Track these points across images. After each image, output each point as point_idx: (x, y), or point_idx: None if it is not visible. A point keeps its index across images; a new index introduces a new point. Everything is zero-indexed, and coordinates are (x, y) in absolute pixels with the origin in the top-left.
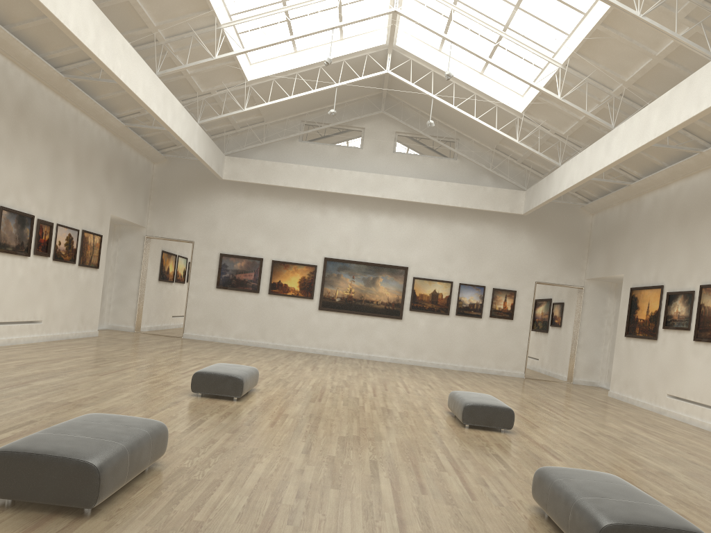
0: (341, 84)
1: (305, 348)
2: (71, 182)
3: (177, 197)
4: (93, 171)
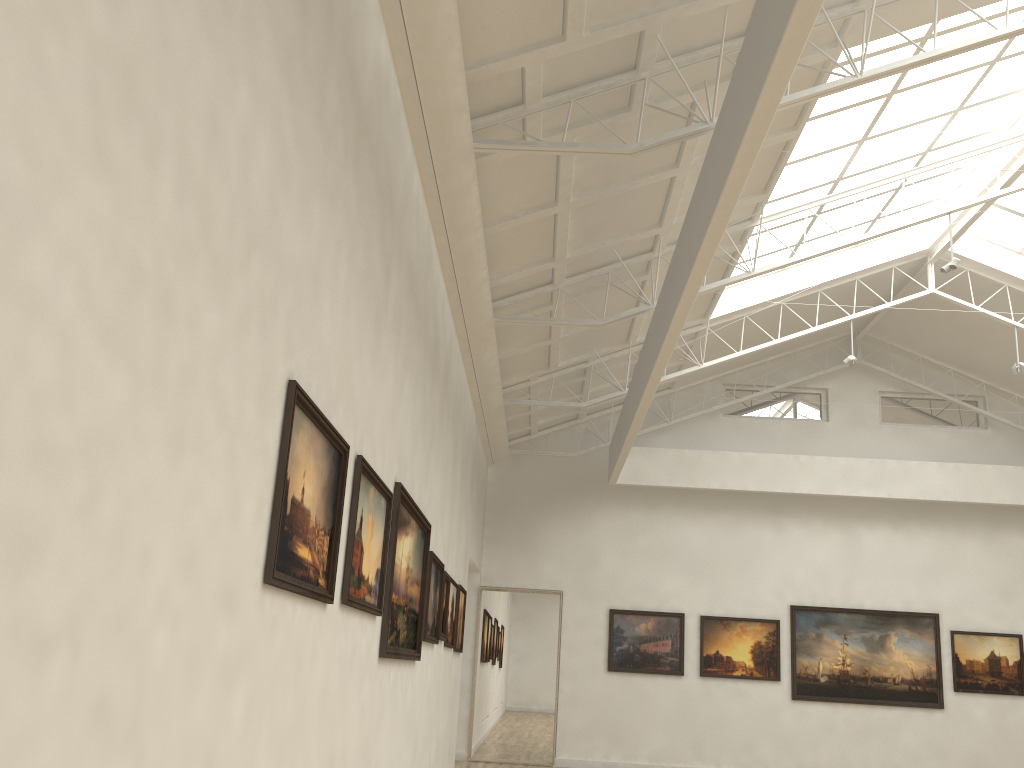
0: (860, 314)
1: None
2: (458, 500)
3: (529, 518)
4: (466, 480)
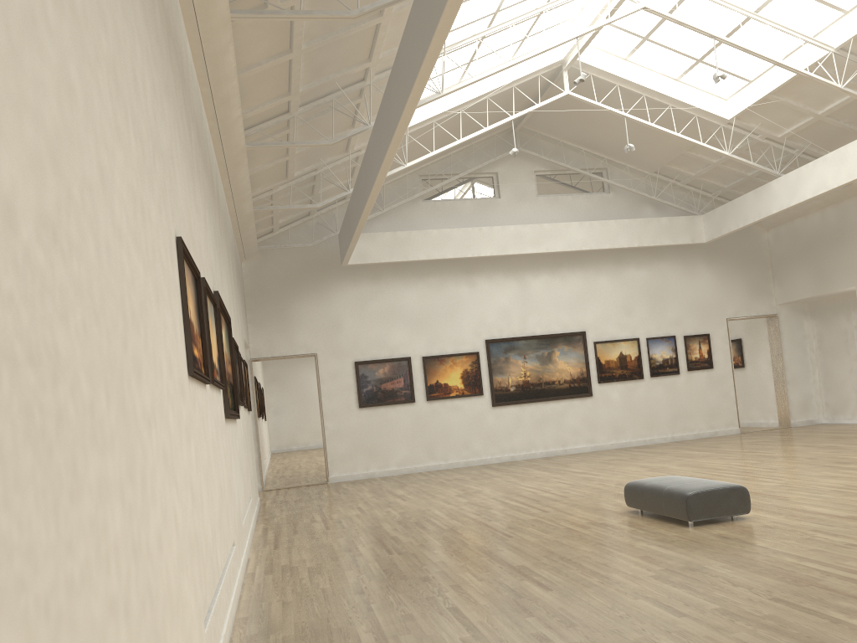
0: (518, 115)
1: (486, 458)
2: (234, 295)
3: (282, 300)
4: (235, 277)
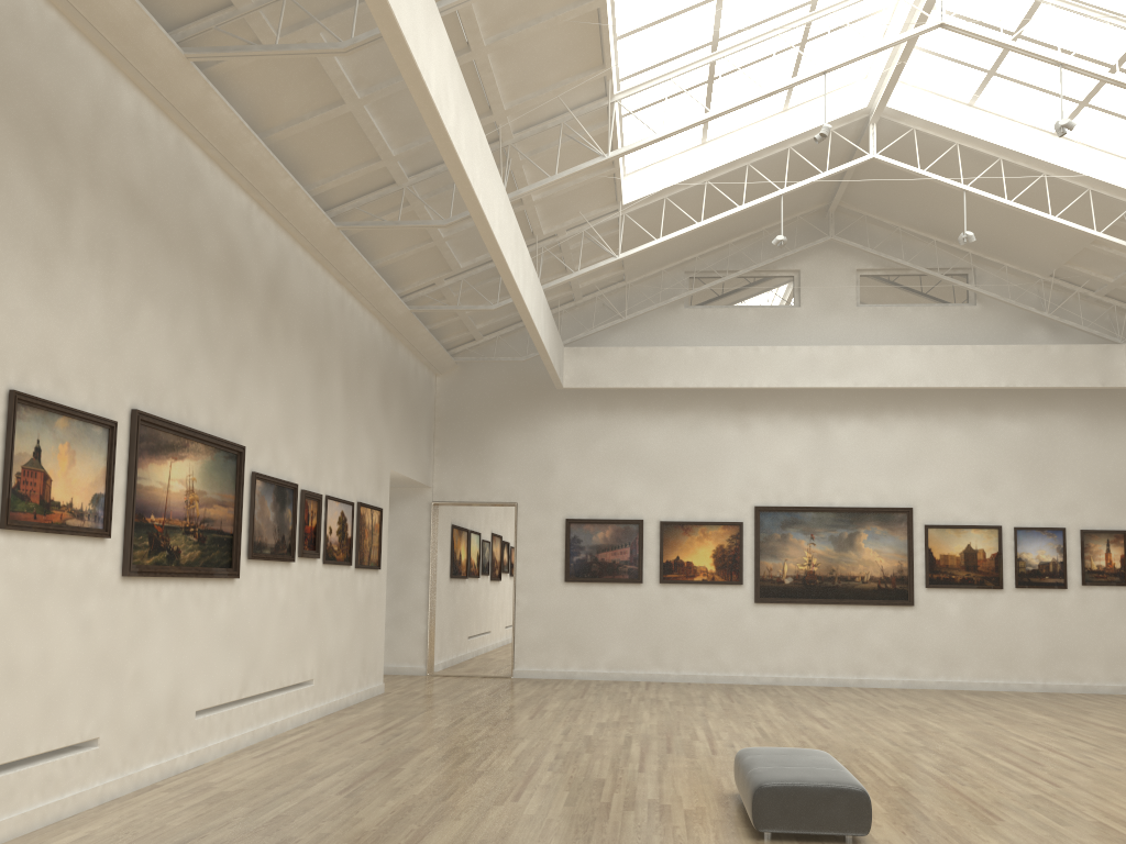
0: (791, 188)
1: (737, 675)
2: (340, 417)
3: (481, 429)
4: (366, 395)
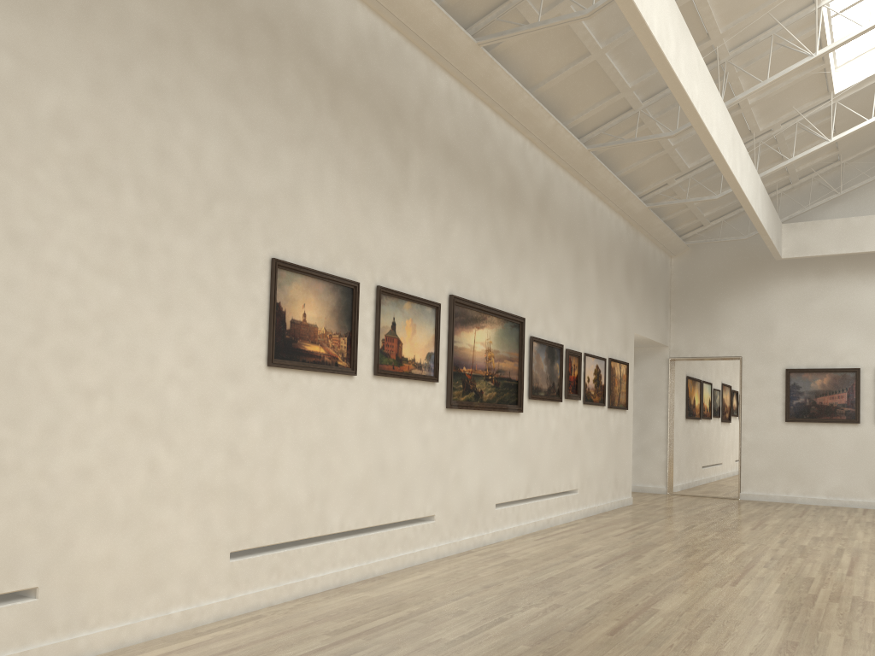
0: None
1: None
2: (594, 294)
3: (709, 297)
4: (613, 276)
